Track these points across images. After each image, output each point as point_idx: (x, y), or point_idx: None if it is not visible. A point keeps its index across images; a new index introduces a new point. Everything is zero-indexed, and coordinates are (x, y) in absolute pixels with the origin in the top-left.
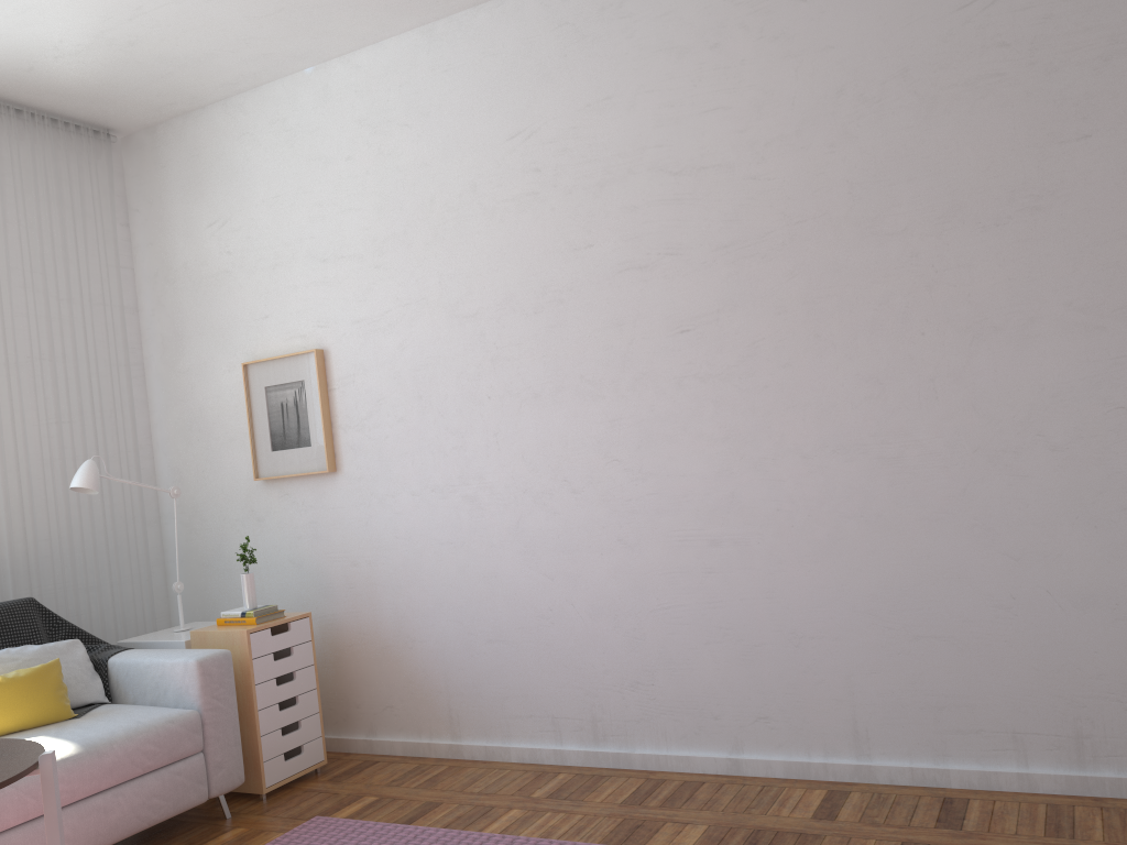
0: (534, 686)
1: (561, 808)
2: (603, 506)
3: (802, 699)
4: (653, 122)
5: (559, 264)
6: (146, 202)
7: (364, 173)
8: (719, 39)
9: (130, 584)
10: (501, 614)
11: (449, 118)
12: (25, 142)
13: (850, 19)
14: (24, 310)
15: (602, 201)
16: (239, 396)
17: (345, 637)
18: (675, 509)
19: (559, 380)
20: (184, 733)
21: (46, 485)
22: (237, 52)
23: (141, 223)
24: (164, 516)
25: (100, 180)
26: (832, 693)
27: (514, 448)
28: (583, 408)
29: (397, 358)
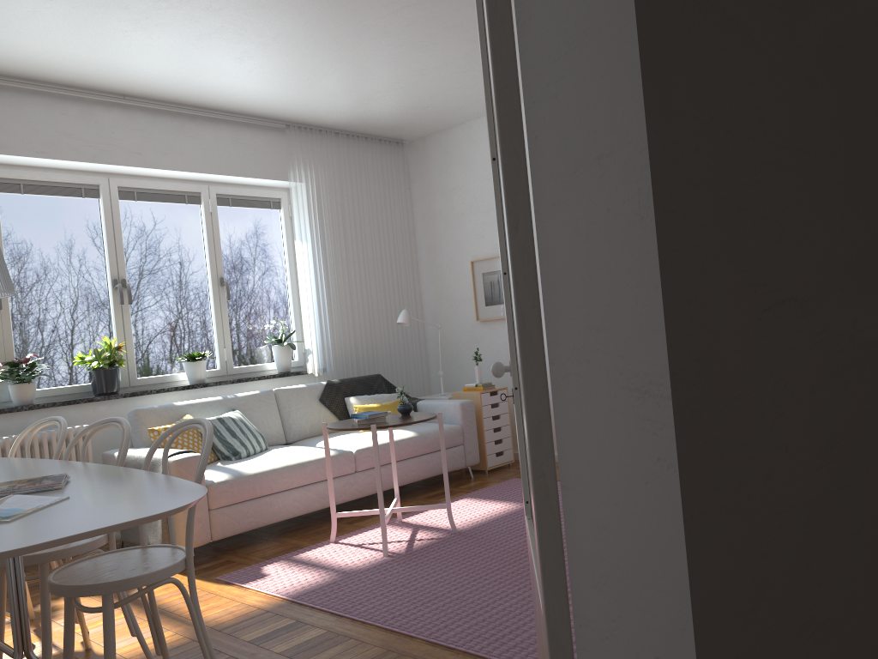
0: None
1: None
2: None
3: None
4: None
5: None
6: (420, 177)
7: None
8: None
9: (414, 373)
10: None
11: None
12: (369, 153)
13: None
14: (370, 237)
15: None
16: (468, 278)
17: None
18: None
19: None
20: (455, 434)
21: (379, 322)
22: (473, 105)
23: (417, 188)
24: (427, 339)
25: (399, 167)
26: None
27: None
28: None
29: None
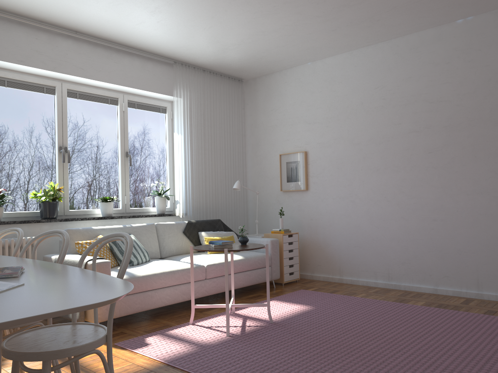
0: (369, 261)
1: (378, 295)
2: (397, 206)
3: (460, 271)
4: (424, 86)
5: (389, 129)
6: (250, 102)
7: (325, 96)
8: (449, 60)
9: (239, 220)
10: (359, 238)
11: (355, 81)
12: (222, 84)
13: (495, 57)
14: (219, 135)
15: (405, 110)
16: (276, 164)
17: (306, 242)
18: (421, 208)
19: (386, 165)
20: None
21: (221, 187)
22: (289, 59)
23: (248, 108)
24: (248, 200)
25: (238, 95)
26: (470, 270)
27: (368, 186)
28: (393, 175)
29: (331, 155)
